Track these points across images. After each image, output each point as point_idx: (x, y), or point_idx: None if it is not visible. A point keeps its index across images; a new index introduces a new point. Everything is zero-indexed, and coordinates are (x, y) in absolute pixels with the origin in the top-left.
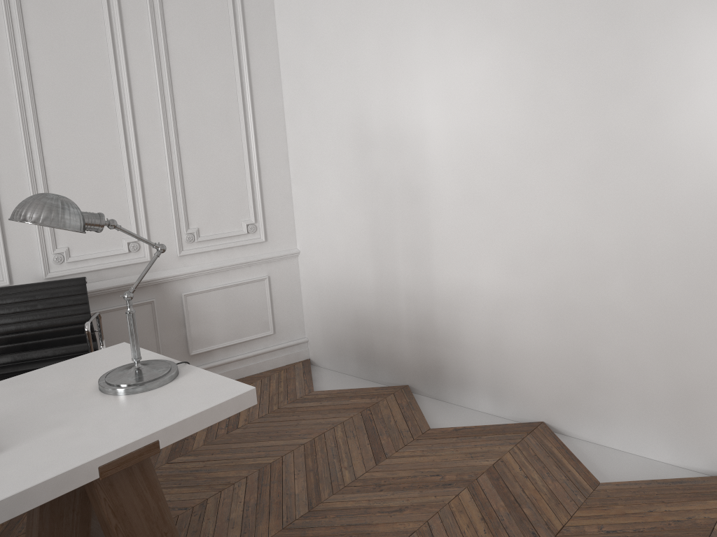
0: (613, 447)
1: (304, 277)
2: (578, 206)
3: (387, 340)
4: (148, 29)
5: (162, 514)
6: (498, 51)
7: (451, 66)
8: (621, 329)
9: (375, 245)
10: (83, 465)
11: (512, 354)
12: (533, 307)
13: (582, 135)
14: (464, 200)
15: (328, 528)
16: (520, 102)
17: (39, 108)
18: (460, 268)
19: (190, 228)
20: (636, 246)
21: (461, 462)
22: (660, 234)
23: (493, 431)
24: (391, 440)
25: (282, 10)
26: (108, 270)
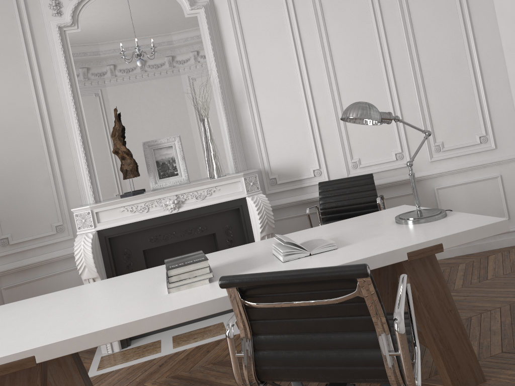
0: None
1: None
2: None
3: None
4: (397, 12)
5: (446, 297)
6: None
7: None
8: None
9: None
10: (398, 249)
11: None
12: None
13: None
14: None
15: None
16: None
17: (337, 74)
18: None
19: (436, 142)
20: None
21: None
22: None
23: None
24: None
25: None
26: (384, 172)
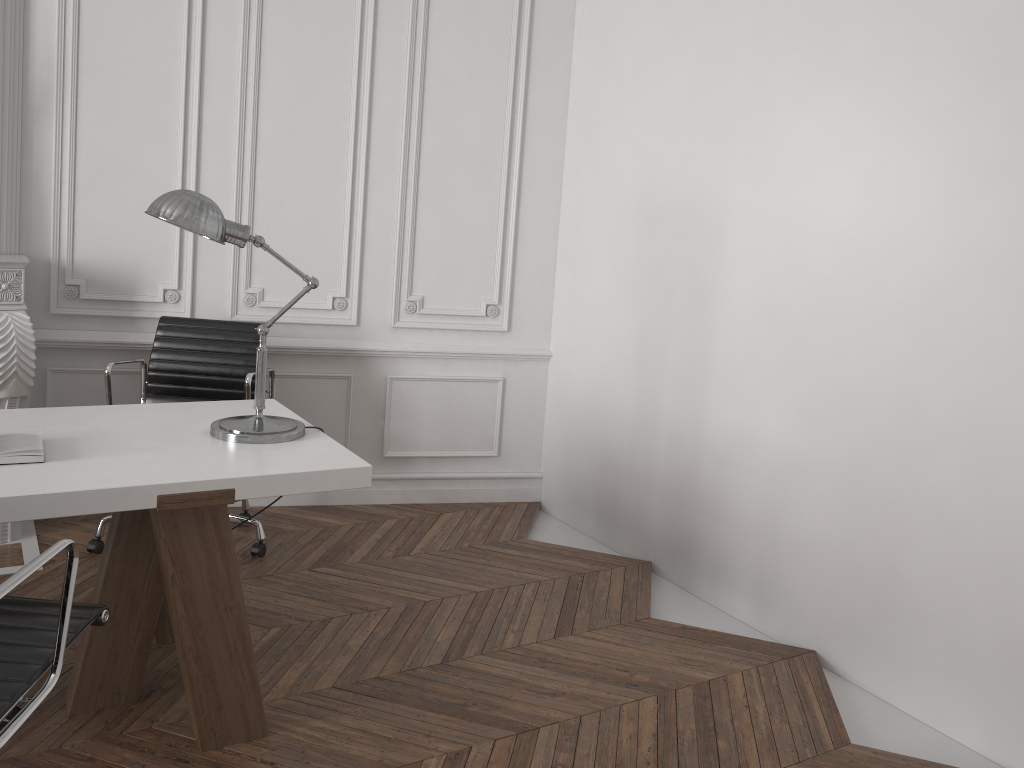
0: (905, 710)
1: (551, 390)
2: (908, 342)
3: (635, 493)
4: (405, 37)
5: (230, 584)
6: (835, 107)
7: (771, 122)
8: (941, 534)
9: (641, 360)
10: (141, 487)
11: (788, 544)
12: (826, 479)
13: (929, 238)
14: (760, 312)
15: (453, 687)
16: (852, 182)
17: (261, 116)
18: (740, 407)
19: (412, 294)
20: (980, 412)
21: (667, 666)
22: (1016, 400)
23: (736, 643)
24: (590, 616)
25: (582, 31)
26: (303, 327)
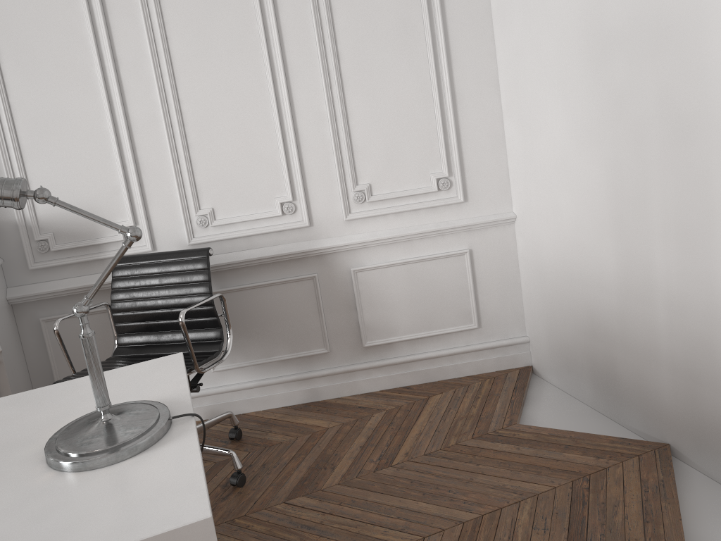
0: None
1: (522, 253)
2: None
3: (636, 365)
4: None
5: None
6: None
7: None
8: None
9: (617, 214)
10: None
11: None
12: None
13: None
14: None
15: None
16: None
17: (170, 39)
18: None
19: (359, 184)
20: None
21: None
22: None
23: None
24: None
25: None
26: (259, 237)
